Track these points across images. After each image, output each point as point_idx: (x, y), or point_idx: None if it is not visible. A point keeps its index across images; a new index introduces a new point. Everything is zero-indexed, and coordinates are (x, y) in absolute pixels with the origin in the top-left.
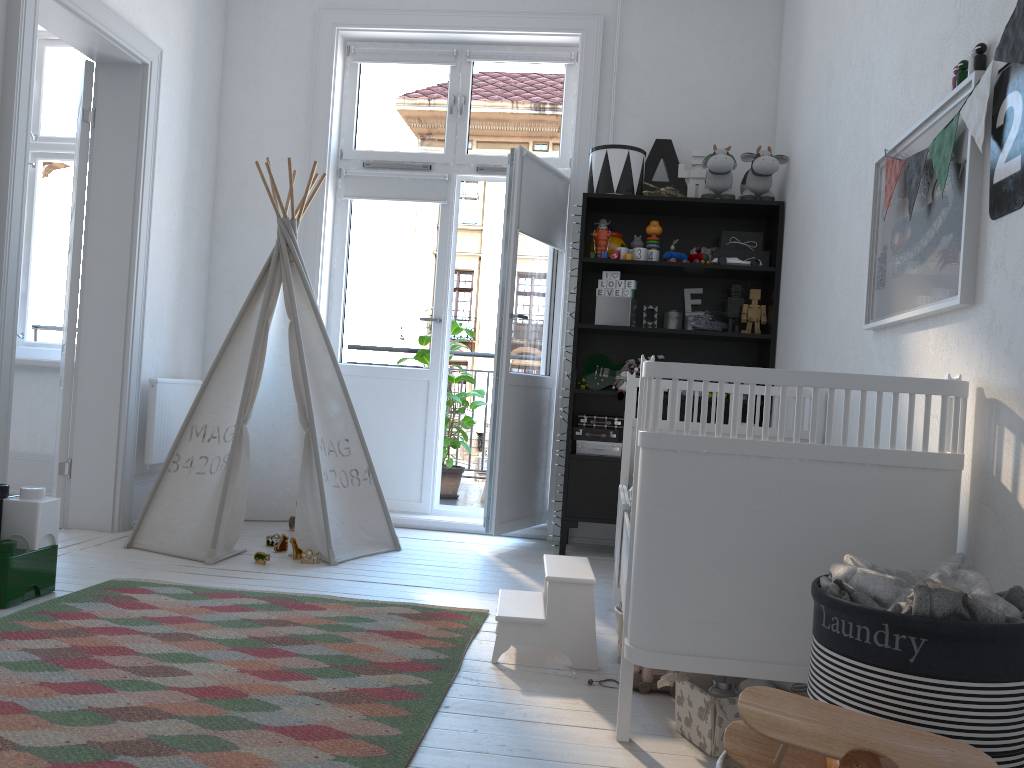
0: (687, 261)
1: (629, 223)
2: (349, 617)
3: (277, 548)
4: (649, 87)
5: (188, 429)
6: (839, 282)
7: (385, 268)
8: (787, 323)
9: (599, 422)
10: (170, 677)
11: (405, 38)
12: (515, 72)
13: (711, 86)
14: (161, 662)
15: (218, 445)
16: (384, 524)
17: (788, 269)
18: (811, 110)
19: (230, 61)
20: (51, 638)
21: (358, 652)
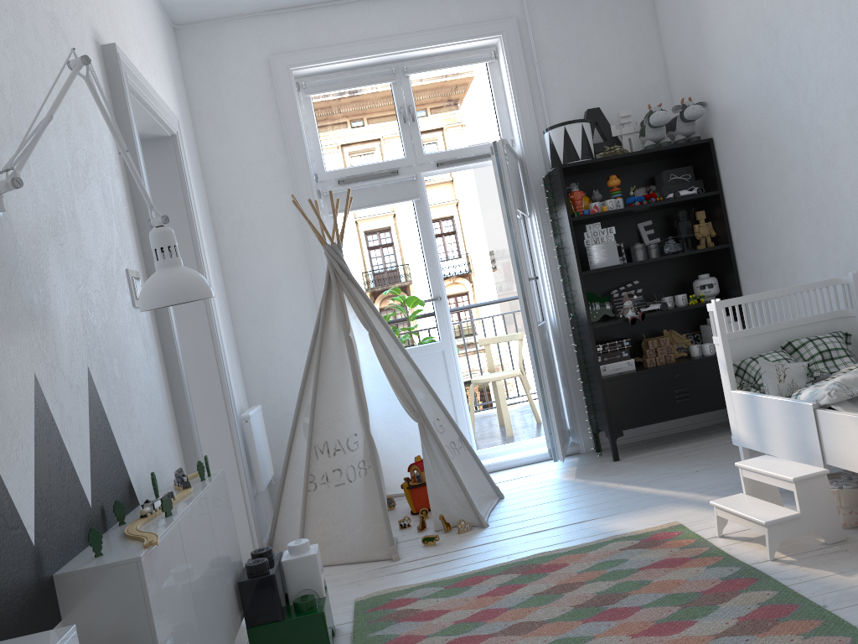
0: (646, 201)
1: (581, 181)
2: (602, 563)
3: (420, 528)
4: (565, 68)
5: (312, 450)
6: (851, 190)
7: (380, 266)
8: (751, 231)
9: (612, 347)
10: None
11: (349, 66)
12: (447, 77)
13: (612, 58)
14: None
15: (345, 456)
16: (485, 480)
17: (738, 190)
18: (742, 62)
19: (198, 116)
20: None
21: (673, 588)
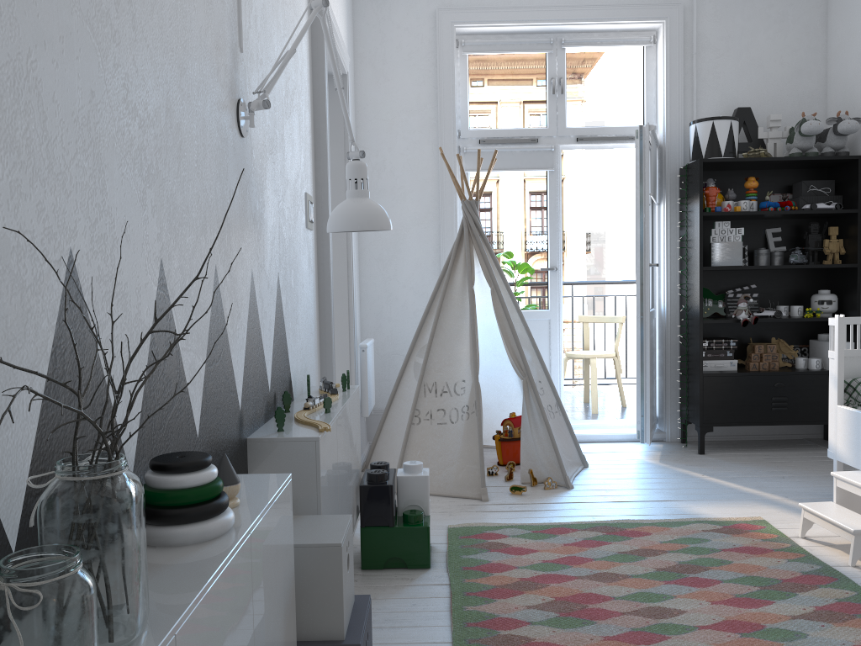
0: (780, 208)
1: (717, 178)
2: (684, 539)
3: (507, 478)
4: (722, 63)
5: (421, 387)
6: None
7: (504, 228)
8: None
9: (718, 344)
10: (677, 617)
11: (509, 31)
12: (602, 55)
13: (772, 60)
14: (643, 603)
15: (451, 398)
16: (573, 447)
17: None
18: None
19: (360, 59)
20: (524, 592)
21: (753, 571)
